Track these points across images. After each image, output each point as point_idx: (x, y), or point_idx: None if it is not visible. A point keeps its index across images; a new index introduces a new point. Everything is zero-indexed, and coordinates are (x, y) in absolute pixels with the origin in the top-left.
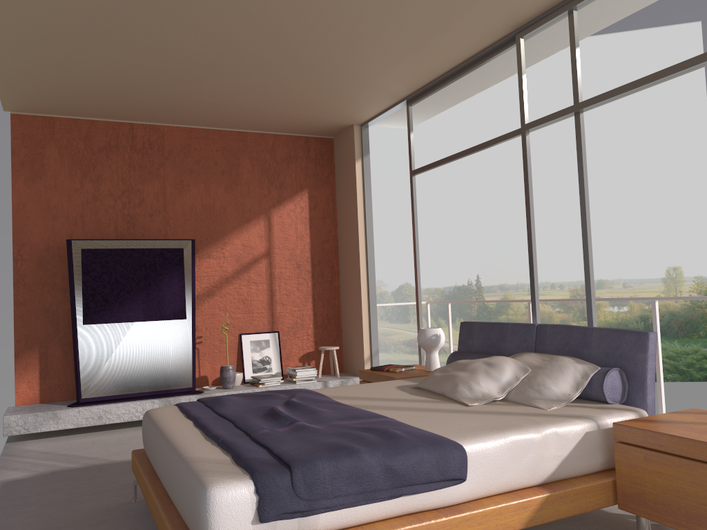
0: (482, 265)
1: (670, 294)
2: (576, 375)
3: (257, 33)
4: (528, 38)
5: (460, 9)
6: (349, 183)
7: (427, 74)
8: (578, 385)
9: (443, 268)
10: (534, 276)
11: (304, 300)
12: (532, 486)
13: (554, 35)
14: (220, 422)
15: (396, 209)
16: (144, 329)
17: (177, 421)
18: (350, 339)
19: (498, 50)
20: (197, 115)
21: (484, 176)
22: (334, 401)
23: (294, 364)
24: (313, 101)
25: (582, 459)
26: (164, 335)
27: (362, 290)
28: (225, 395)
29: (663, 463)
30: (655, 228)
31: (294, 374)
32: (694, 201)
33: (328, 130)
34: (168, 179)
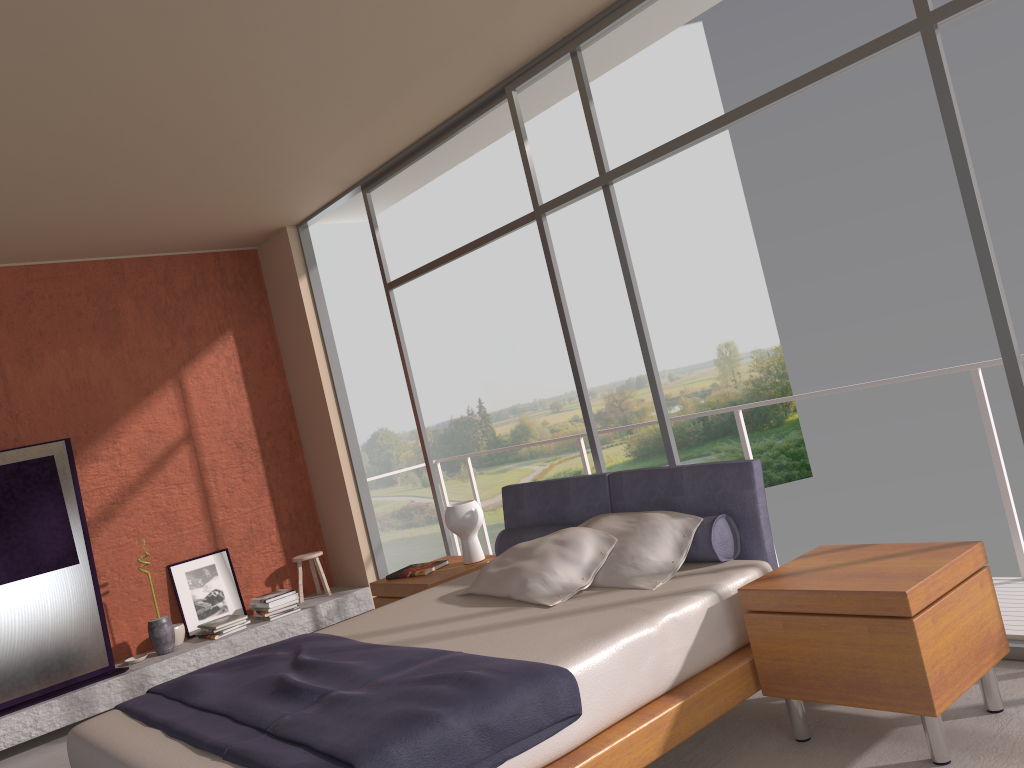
0: (482, 384)
1: (727, 379)
2: (675, 534)
3: (133, 121)
4: (522, 90)
5: (429, 61)
6: (295, 312)
7: (387, 148)
8: (681, 547)
9: (430, 398)
10: (587, 407)
11: (256, 494)
12: (659, 696)
13: (554, 82)
14: (208, 721)
15: (347, 325)
16: (12, 595)
17: (136, 736)
18: (336, 536)
19: (483, 108)
20: (39, 246)
21: (463, 259)
22: (361, 643)
23: (259, 591)
24: (223, 203)
25: (710, 644)
26: (48, 596)
27: (343, 462)
28: (191, 673)
29: (808, 627)
30: (694, 296)
31: (265, 607)
32: (735, 254)
33: (248, 238)
34: (4, 351)
